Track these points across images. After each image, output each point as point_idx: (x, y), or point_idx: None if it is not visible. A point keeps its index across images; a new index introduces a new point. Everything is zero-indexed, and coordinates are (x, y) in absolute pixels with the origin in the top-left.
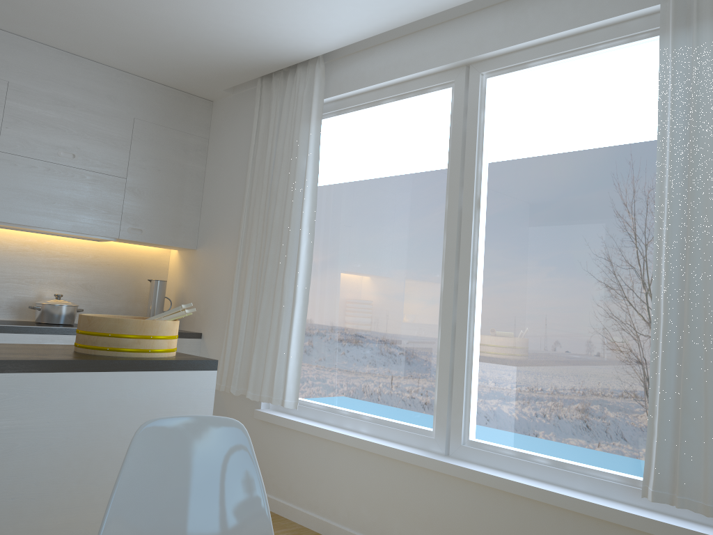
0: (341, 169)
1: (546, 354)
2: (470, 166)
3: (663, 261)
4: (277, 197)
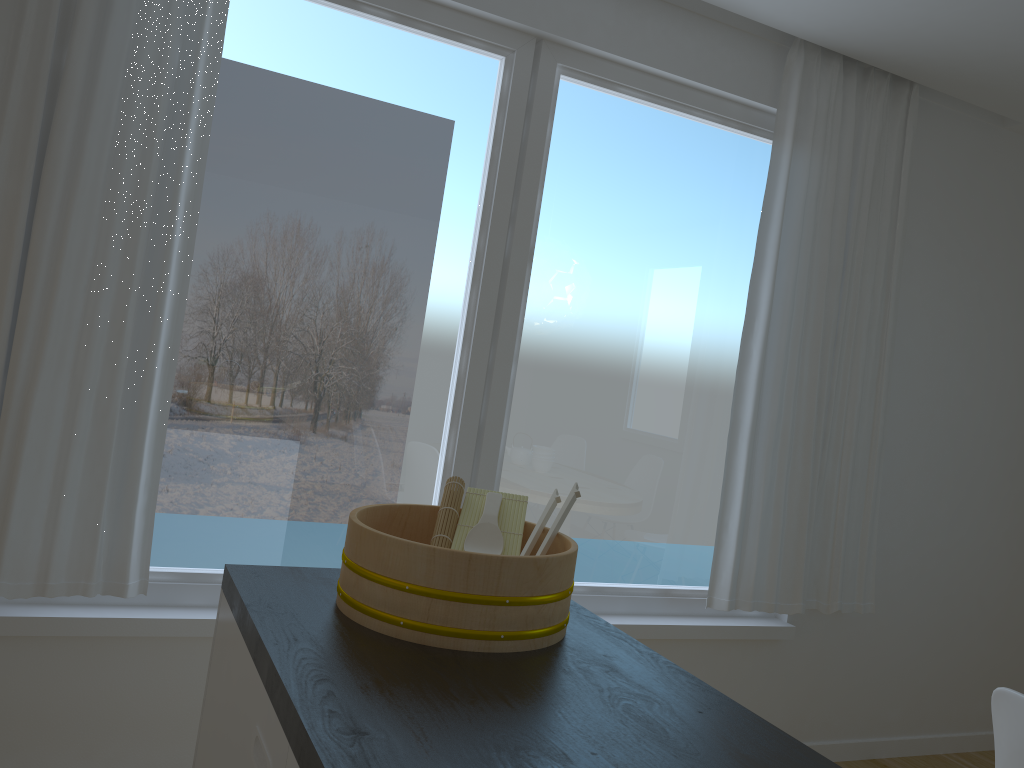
0: (238, 96)
1: (593, 466)
2: (528, 197)
3: (752, 381)
4: (94, 111)
